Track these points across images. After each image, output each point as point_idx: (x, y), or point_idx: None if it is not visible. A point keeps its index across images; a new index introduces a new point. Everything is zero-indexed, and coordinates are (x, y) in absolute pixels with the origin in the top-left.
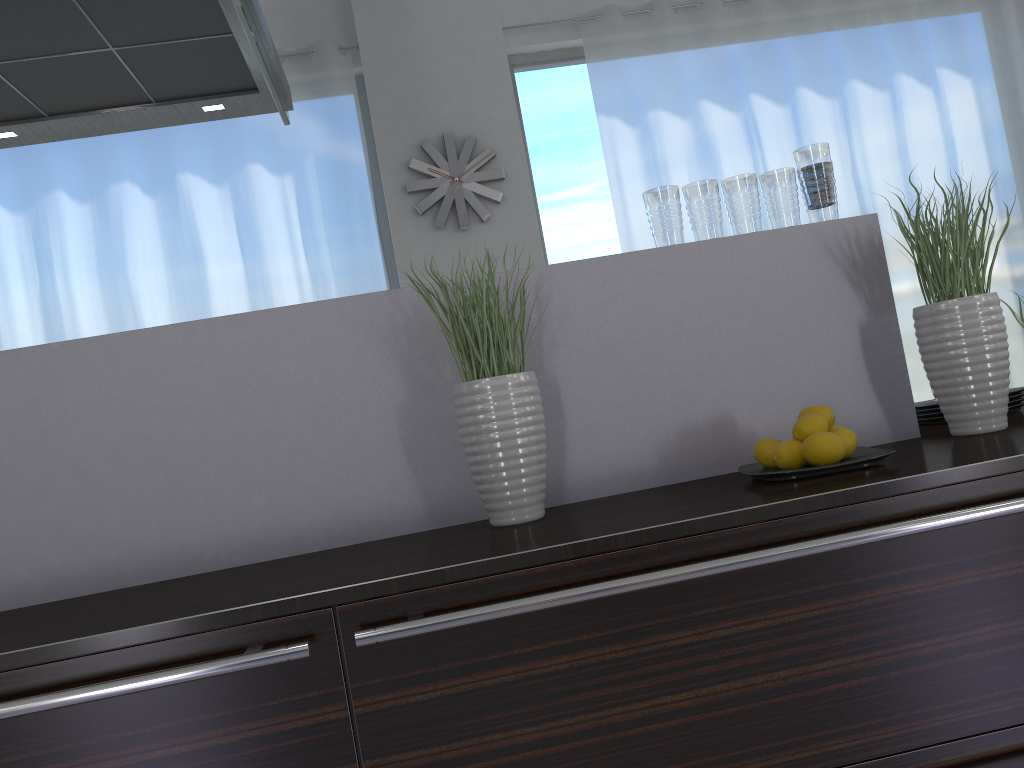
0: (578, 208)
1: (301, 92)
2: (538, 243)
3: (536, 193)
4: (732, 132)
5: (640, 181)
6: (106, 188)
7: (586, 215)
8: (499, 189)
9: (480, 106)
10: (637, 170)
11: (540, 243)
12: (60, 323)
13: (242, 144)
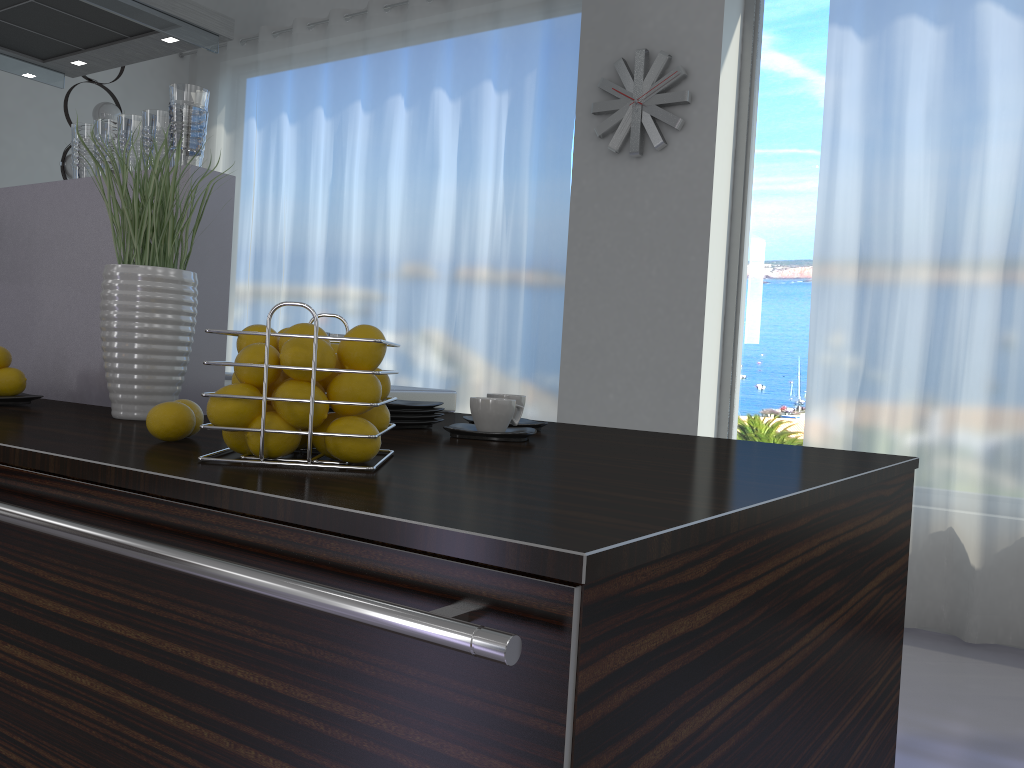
0: (798, 140)
1: (538, 9)
2: (710, 178)
3: (754, 120)
4: (1010, 45)
5: (856, 110)
6: (385, 100)
7: (806, 149)
8: (684, 114)
9: (685, 19)
10: (856, 96)
11: (713, 178)
12: (340, 211)
13: (483, 62)
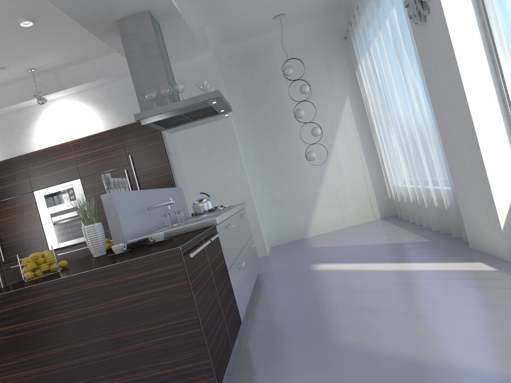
0: None
1: None
2: (444, 20)
3: None
4: None
5: None
6: (378, 30)
7: None
8: None
9: None
10: None
11: (445, 19)
12: (386, 85)
13: None
